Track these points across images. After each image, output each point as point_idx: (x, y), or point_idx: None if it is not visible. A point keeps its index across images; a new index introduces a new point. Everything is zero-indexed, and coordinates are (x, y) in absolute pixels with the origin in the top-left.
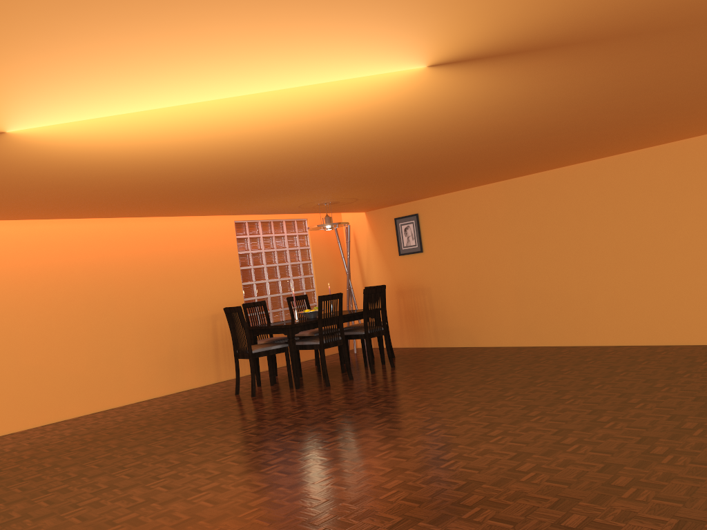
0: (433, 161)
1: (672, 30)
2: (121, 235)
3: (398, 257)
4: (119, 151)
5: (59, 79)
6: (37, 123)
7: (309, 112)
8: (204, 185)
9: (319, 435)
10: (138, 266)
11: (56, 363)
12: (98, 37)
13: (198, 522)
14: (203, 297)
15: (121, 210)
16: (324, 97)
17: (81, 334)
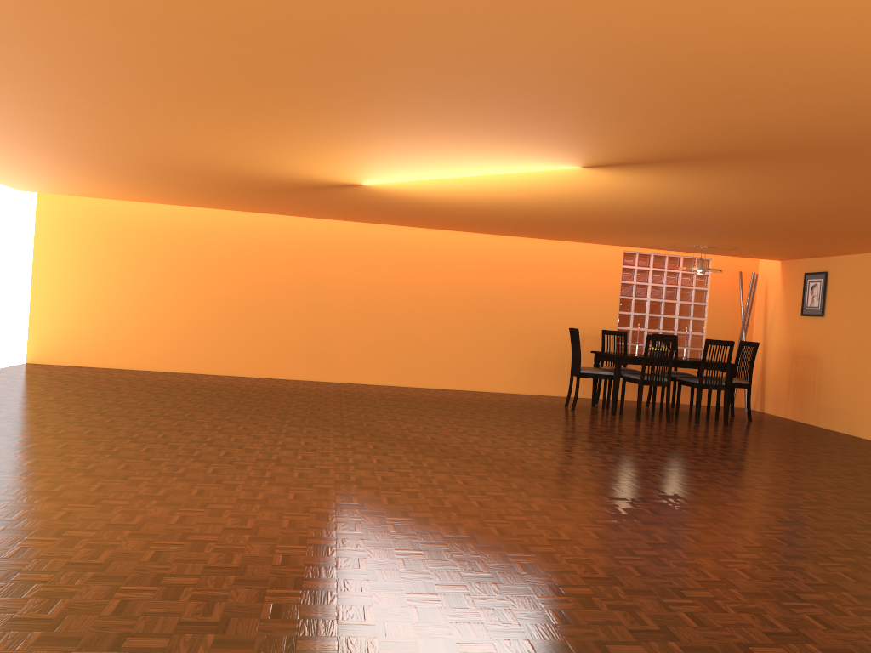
0: (750, 222)
1: (760, 154)
2: (511, 250)
3: (800, 317)
4: (440, 196)
5: (363, 167)
6: (374, 182)
7: (540, 185)
8: (539, 220)
9: (554, 436)
10: (520, 279)
11: (439, 343)
12: (362, 155)
13: (411, 441)
14: (574, 317)
15: (497, 230)
16: (535, 178)
17: (462, 325)
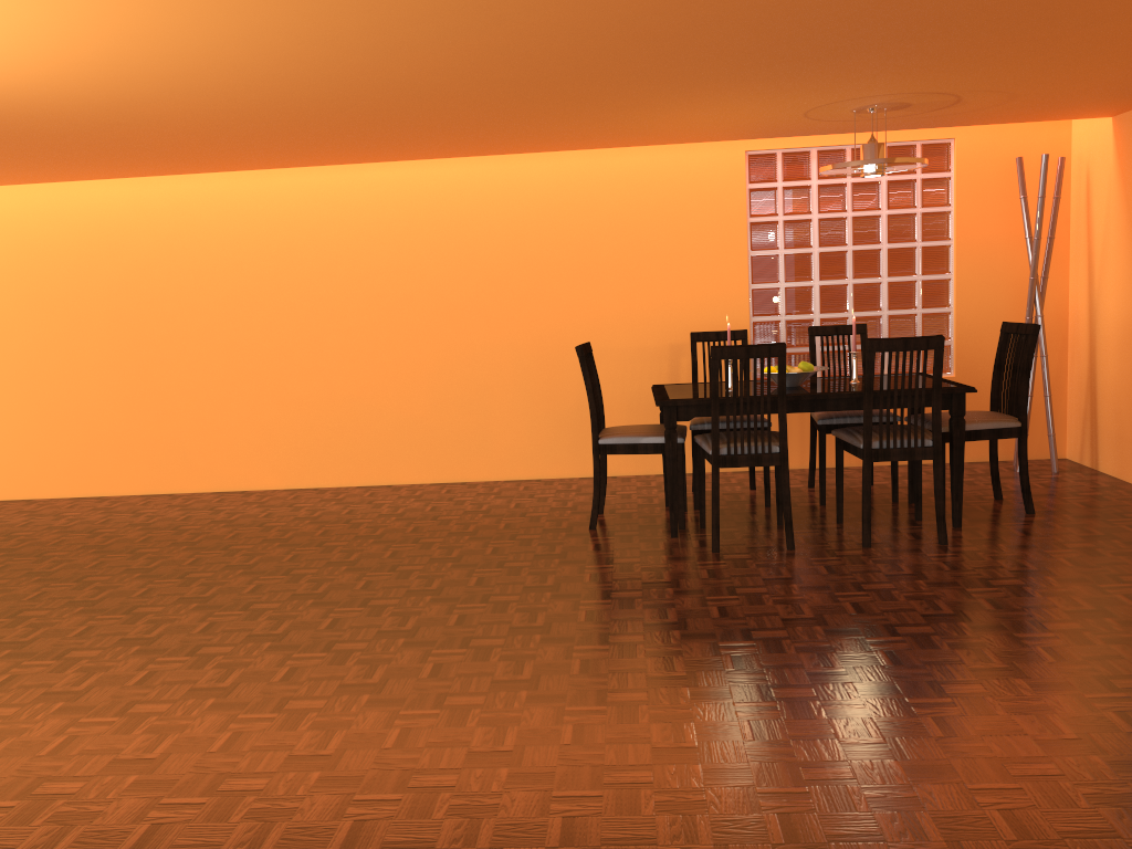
0: None
1: None
2: (500, 187)
3: None
4: None
5: None
6: None
7: None
8: (364, 101)
9: (328, 681)
10: (527, 245)
11: (383, 396)
12: None
13: None
14: (654, 309)
15: (401, 149)
16: None
17: (423, 355)
